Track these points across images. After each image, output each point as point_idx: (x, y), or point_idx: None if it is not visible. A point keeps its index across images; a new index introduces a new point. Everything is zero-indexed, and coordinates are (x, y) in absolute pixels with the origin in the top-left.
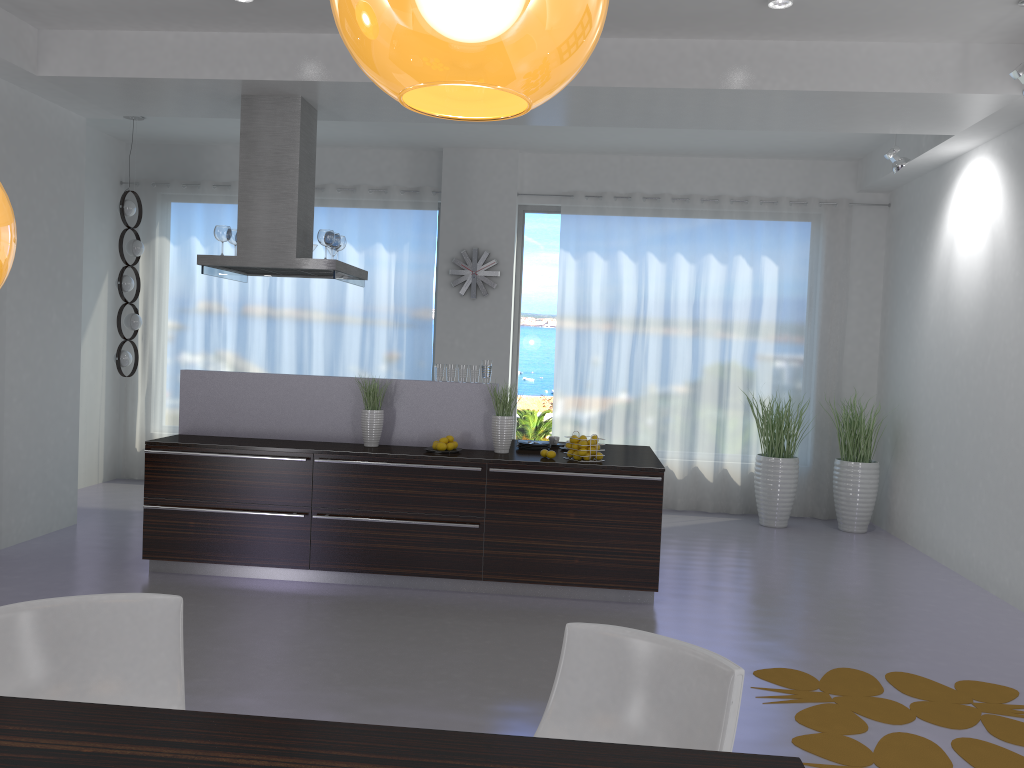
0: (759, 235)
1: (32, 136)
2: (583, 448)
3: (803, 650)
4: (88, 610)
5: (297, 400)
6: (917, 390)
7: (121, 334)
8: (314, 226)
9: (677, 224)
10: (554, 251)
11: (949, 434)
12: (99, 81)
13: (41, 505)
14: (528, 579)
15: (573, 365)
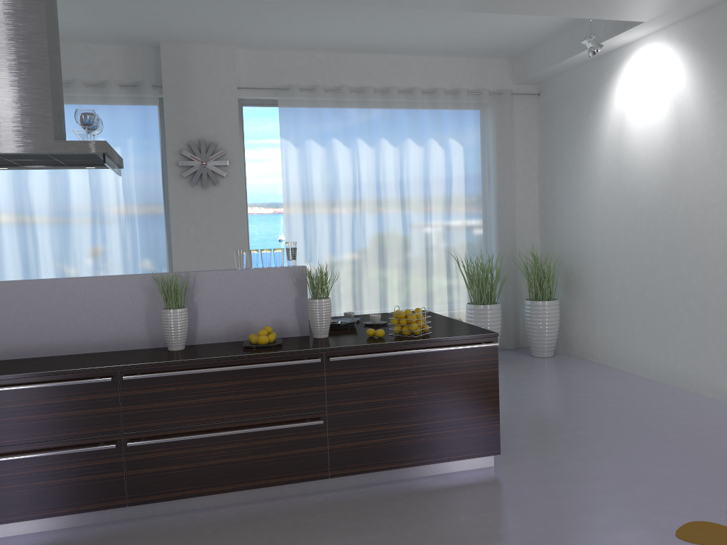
0: (446, 121)
1: None
2: (414, 323)
3: (674, 493)
4: None
5: (75, 307)
6: (591, 238)
7: None
8: None
9: (380, 113)
10: (273, 141)
11: (636, 271)
12: None
13: None
14: (377, 467)
15: (303, 243)
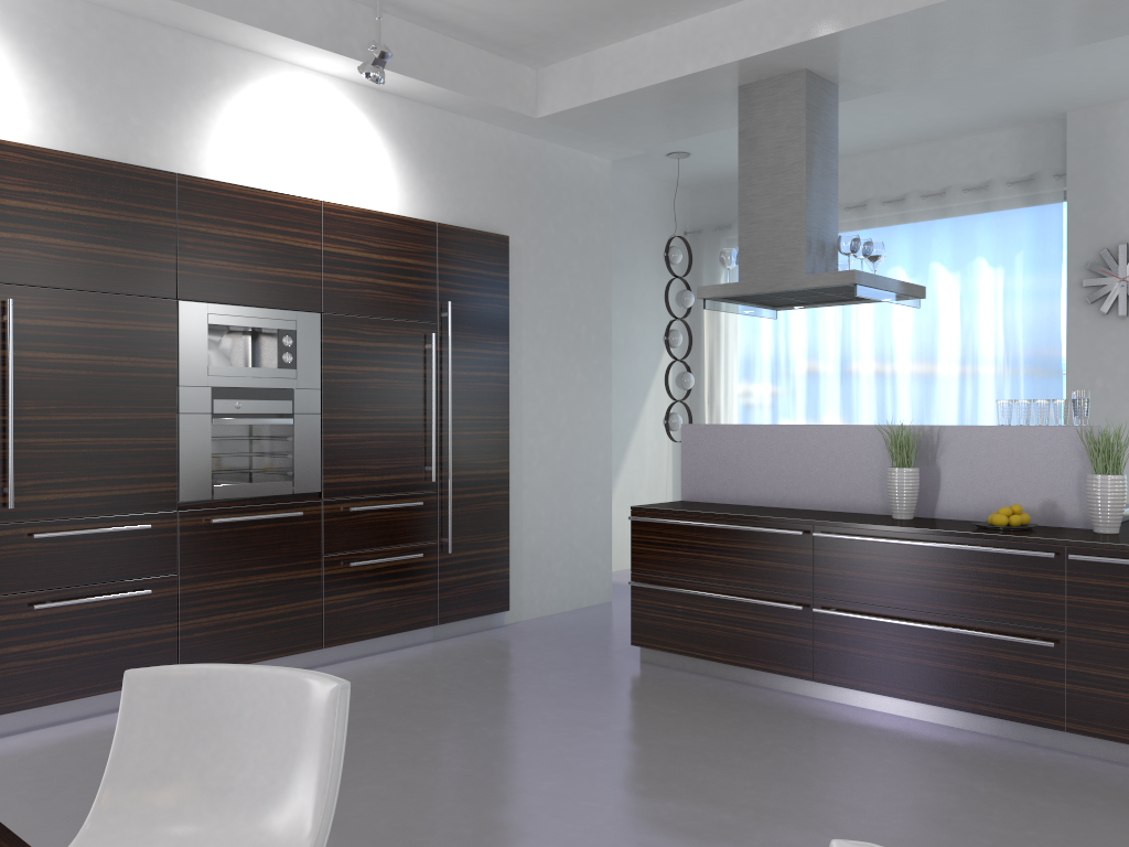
0: None
1: (547, 186)
2: None
3: None
4: (245, 685)
5: (810, 457)
6: None
7: (669, 395)
8: (894, 248)
9: None
10: None
11: None
12: (591, 109)
13: (568, 577)
14: None
15: None
